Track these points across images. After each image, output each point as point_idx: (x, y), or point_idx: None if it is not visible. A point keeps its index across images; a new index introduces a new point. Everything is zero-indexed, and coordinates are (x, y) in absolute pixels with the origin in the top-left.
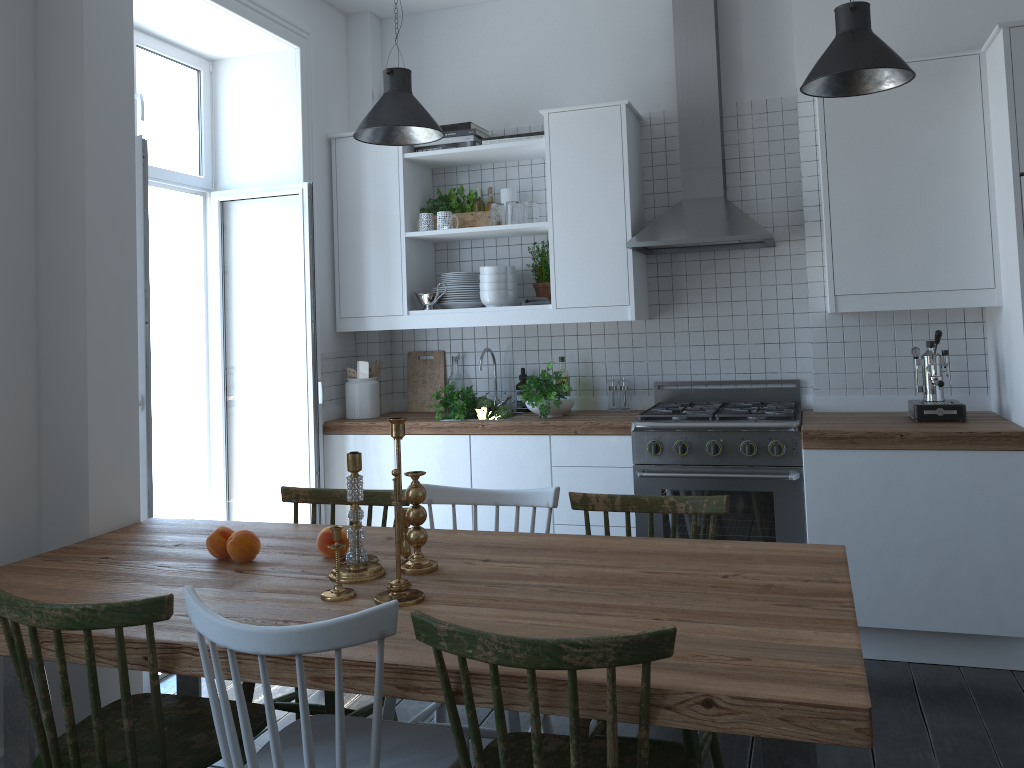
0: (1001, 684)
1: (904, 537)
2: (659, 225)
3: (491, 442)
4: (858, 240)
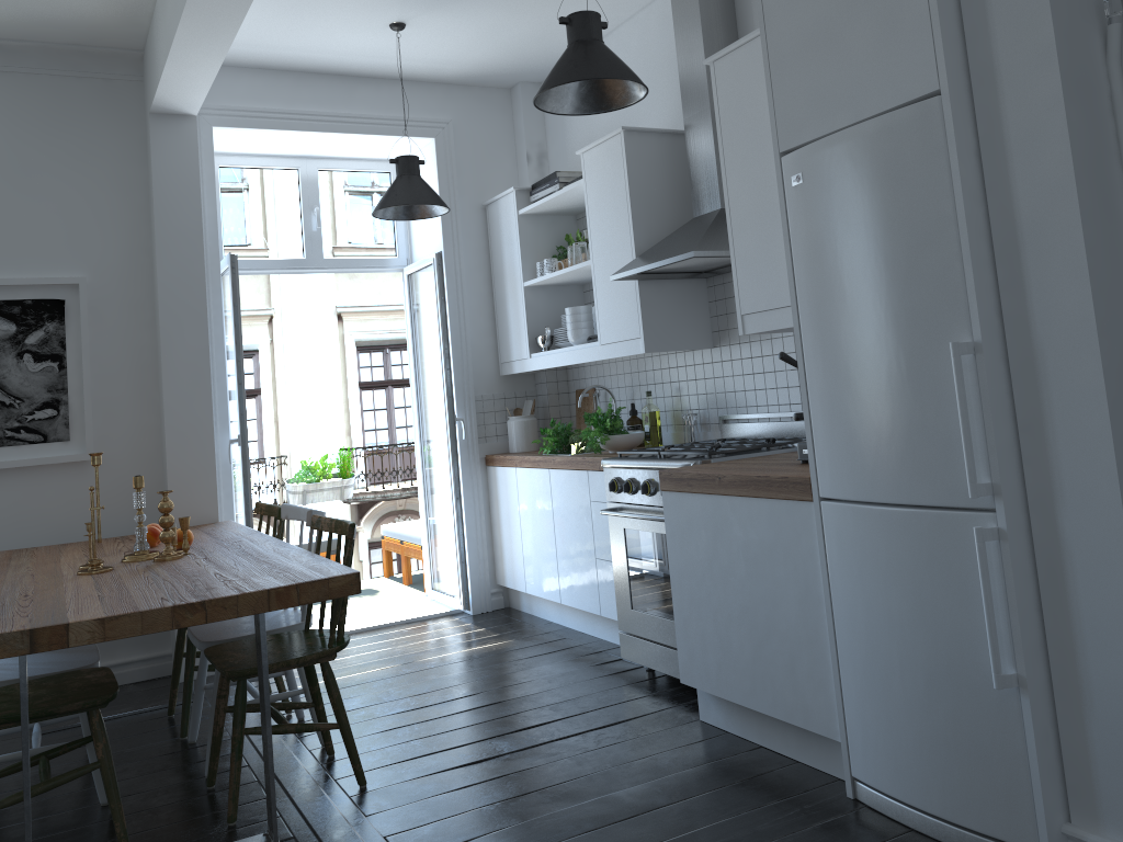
0: (786, 786)
1: (731, 597)
2: (647, 252)
3: (559, 476)
4: (753, 248)
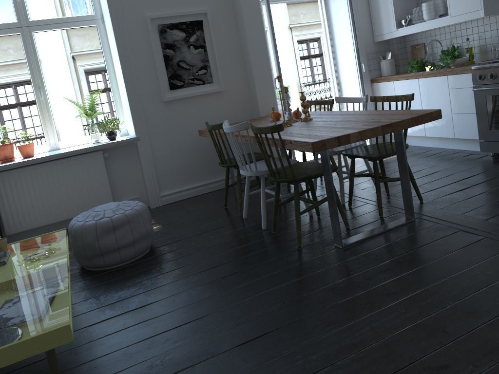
0: None
1: None
2: None
3: (425, 81)
4: None
